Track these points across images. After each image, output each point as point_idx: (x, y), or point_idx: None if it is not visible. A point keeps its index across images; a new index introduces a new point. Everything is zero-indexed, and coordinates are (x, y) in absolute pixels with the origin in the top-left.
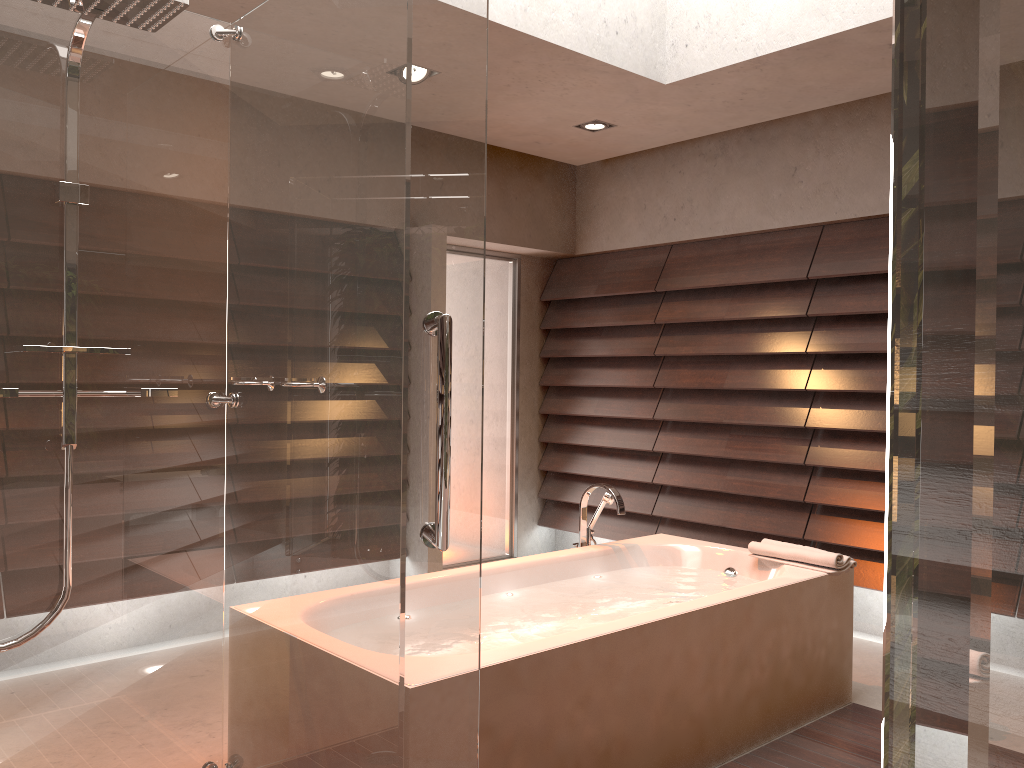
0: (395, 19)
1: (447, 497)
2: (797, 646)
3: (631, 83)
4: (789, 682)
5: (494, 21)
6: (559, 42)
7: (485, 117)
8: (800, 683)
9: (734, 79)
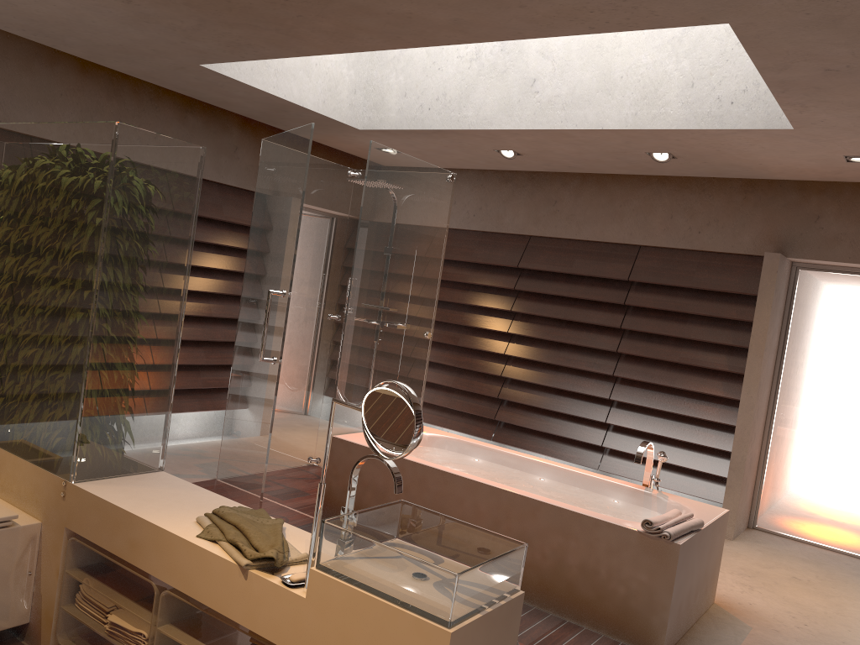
0: (291, 199)
1: (261, 345)
2: (587, 564)
3: (772, 133)
4: (573, 585)
5: (608, 129)
6: (665, 127)
7: (297, 226)
8: (587, 594)
9: (822, 115)
